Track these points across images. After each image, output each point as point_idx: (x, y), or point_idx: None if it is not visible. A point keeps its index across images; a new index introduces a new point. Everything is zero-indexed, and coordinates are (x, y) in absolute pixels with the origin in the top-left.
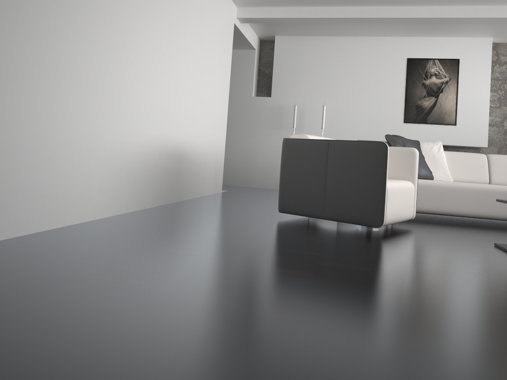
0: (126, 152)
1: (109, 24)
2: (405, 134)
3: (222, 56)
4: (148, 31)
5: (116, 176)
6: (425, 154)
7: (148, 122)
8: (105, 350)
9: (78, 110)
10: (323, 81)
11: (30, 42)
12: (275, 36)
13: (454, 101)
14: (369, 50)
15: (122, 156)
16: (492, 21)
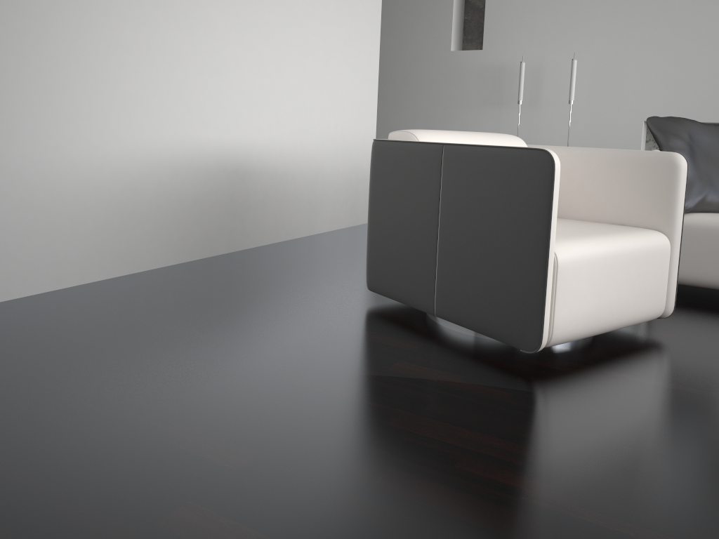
0: (63, 177)
1: None
2: None
3: None
4: None
5: (35, 223)
6: None
7: (129, 117)
8: None
9: None
10: (578, 13)
11: None
12: None
13: None
14: None
15: (49, 186)
16: None
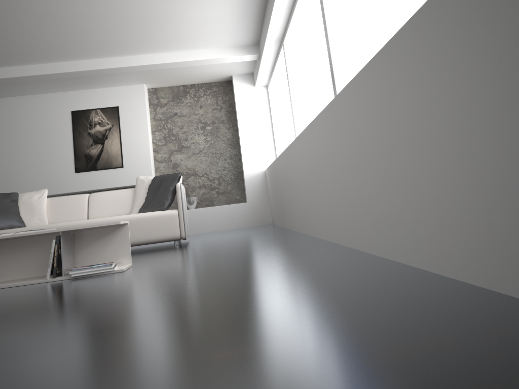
0: None
1: None
2: (78, 183)
3: None
4: None
5: None
6: (24, 204)
7: None
8: None
9: None
10: None
11: None
12: None
13: (119, 145)
14: (34, 108)
15: None
16: (104, 72)
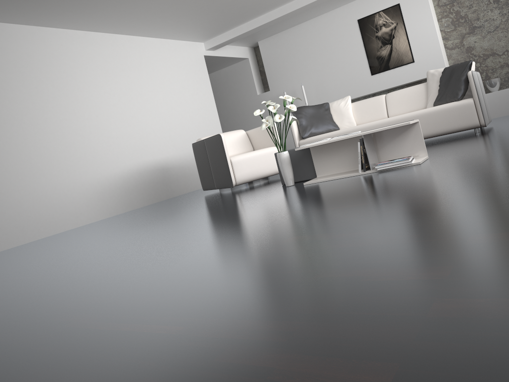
0: (104, 182)
1: (63, 121)
2: (376, 84)
3: (195, 85)
4: (100, 109)
5: (99, 197)
6: (334, 111)
7: (120, 159)
8: None
9: (55, 172)
10: (301, 64)
11: (11, 154)
12: (258, 42)
13: (406, 41)
14: (327, 25)
15: (100, 185)
16: None
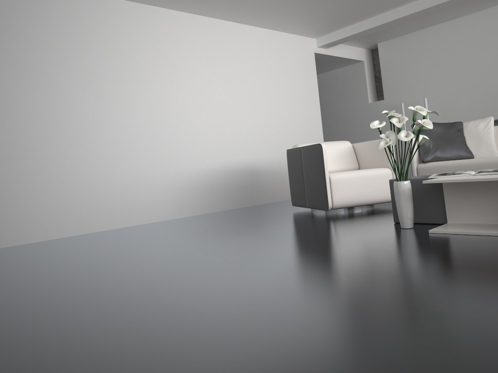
0: (186, 177)
1: (153, 106)
2: None
3: (300, 84)
4: (193, 98)
5: (179, 193)
6: (469, 133)
7: (207, 155)
8: (30, 261)
9: (137, 160)
10: (427, 73)
11: (94, 134)
12: (377, 44)
13: None
14: (466, 30)
15: (182, 180)
16: None
